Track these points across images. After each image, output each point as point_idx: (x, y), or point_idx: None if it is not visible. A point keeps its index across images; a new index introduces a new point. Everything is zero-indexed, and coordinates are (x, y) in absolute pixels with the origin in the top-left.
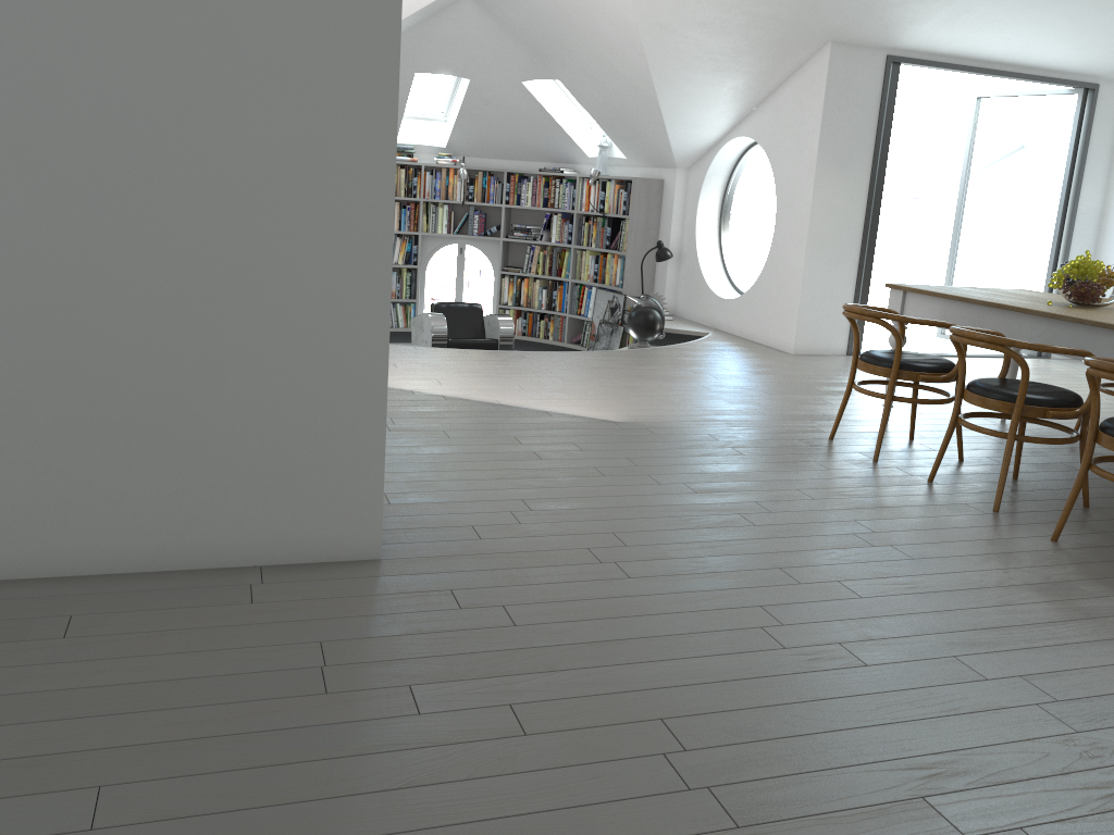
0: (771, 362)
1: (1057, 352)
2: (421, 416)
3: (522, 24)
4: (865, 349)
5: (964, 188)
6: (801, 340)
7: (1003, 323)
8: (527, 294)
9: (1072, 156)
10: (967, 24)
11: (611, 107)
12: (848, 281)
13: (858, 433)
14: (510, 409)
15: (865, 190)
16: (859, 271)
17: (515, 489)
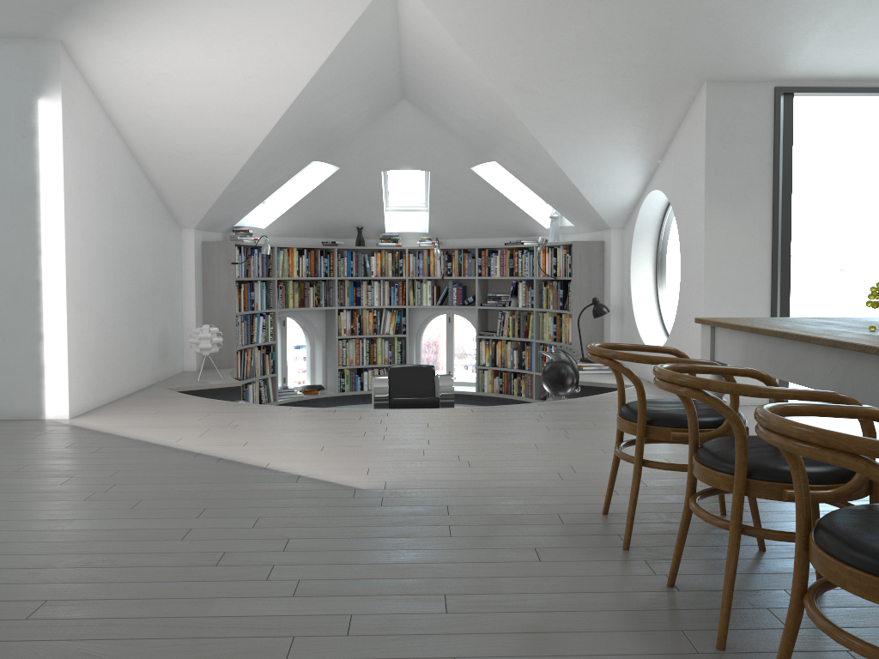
0: None
1: (780, 397)
2: (151, 482)
3: (444, 115)
4: None
5: None
6: None
7: (796, 358)
8: (501, 355)
9: None
10: (857, 40)
11: (537, 178)
12: None
13: (657, 505)
14: (264, 473)
15: (768, 227)
16: (773, 312)
17: (67, 584)
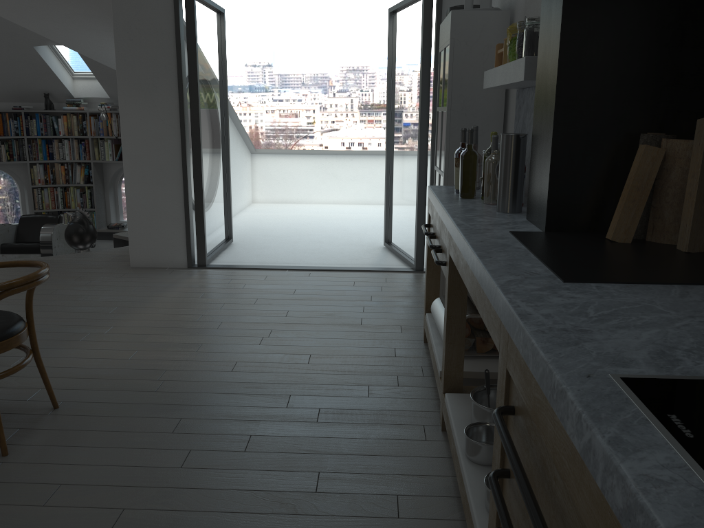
0: (62, 277)
1: None
2: None
3: None
4: (240, 260)
5: (389, 102)
6: (137, 254)
7: None
8: None
9: (422, 61)
10: None
11: None
12: (175, 199)
13: None
14: None
15: (176, 114)
16: (184, 190)
17: None
